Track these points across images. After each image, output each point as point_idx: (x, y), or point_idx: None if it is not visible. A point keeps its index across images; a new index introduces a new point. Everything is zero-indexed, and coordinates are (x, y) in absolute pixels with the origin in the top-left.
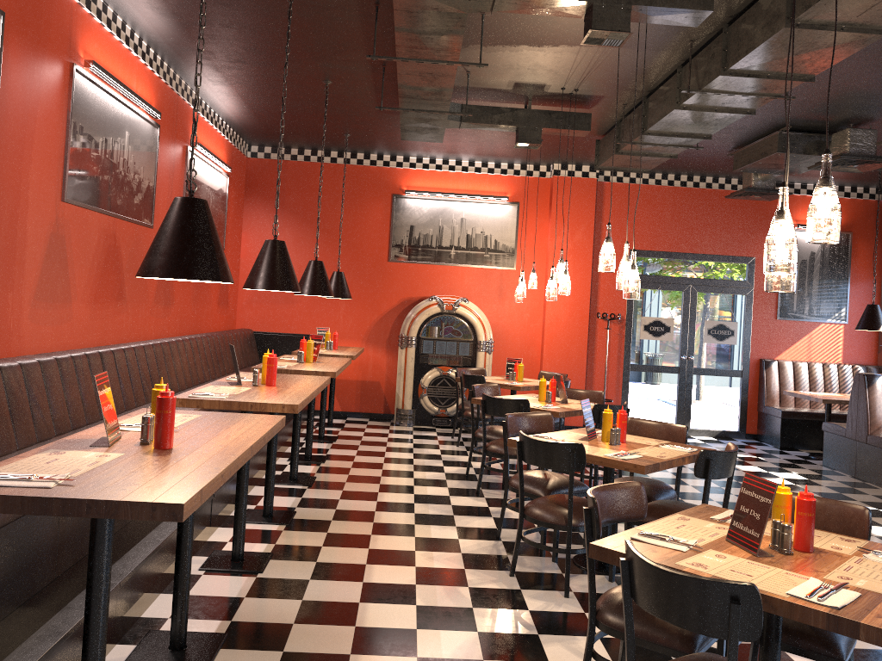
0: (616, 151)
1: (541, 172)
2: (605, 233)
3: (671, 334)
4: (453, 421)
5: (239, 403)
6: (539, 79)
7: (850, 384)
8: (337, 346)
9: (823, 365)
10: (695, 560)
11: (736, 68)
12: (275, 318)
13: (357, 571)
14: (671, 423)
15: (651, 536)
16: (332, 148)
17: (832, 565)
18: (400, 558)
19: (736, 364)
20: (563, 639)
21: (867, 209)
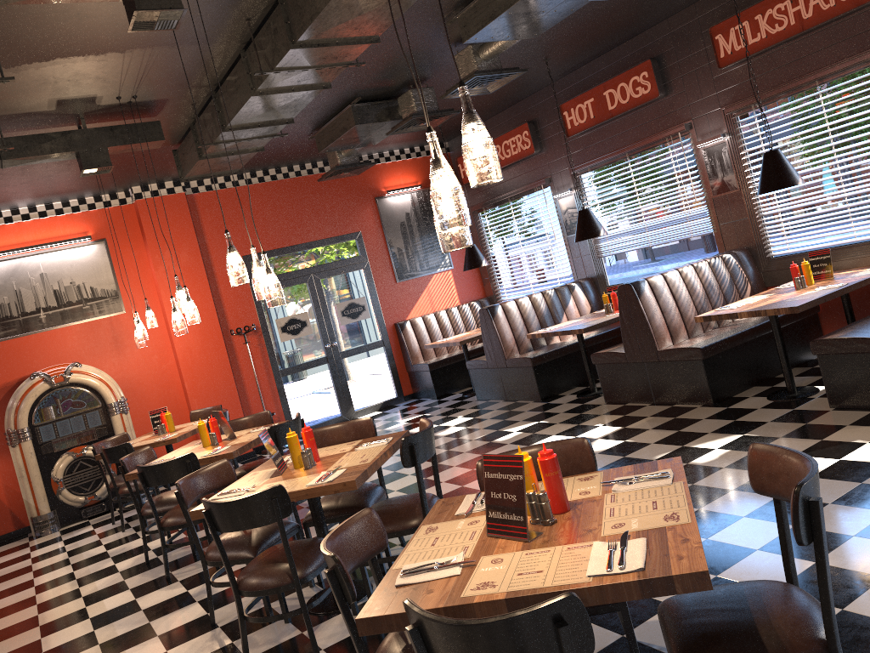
0: (200, 157)
1: (120, 200)
2: (211, 247)
3: (309, 327)
4: (108, 503)
5: None
6: (87, 91)
7: (472, 320)
8: None
9: (447, 311)
10: (478, 581)
11: (304, 39)
12: None
13: None
14: (336, 412)
15: (416, 572)
16: None
17: (597, 516)
18: None
19: (375, 336)
20: None
21: None
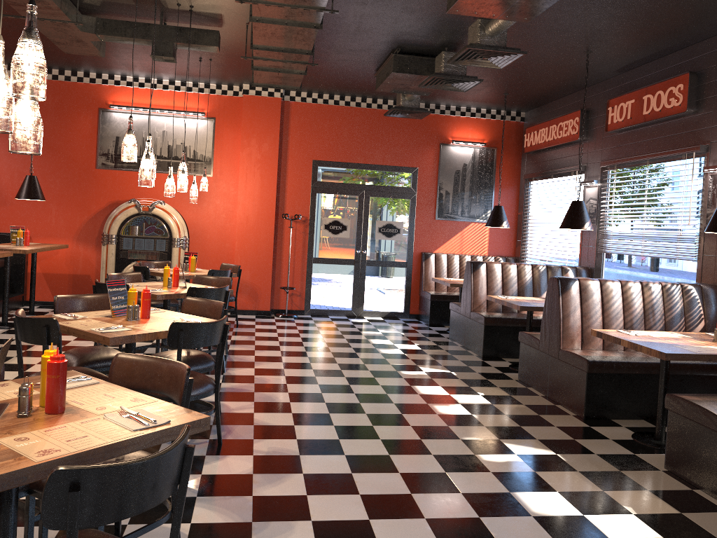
0: (252, 67)
1: (234, 92)
2: (291, 146)
3: (348, 232)
4: None
5: None
6: None
7: None
8: (28, 242)
9: (472, 257)
10: None
11: None
12: None
13: None
14: (348, 306)
15: None
16: None
17: (45, 426)
18: None
19: (402, 257)
20: None
21: (509, 129)
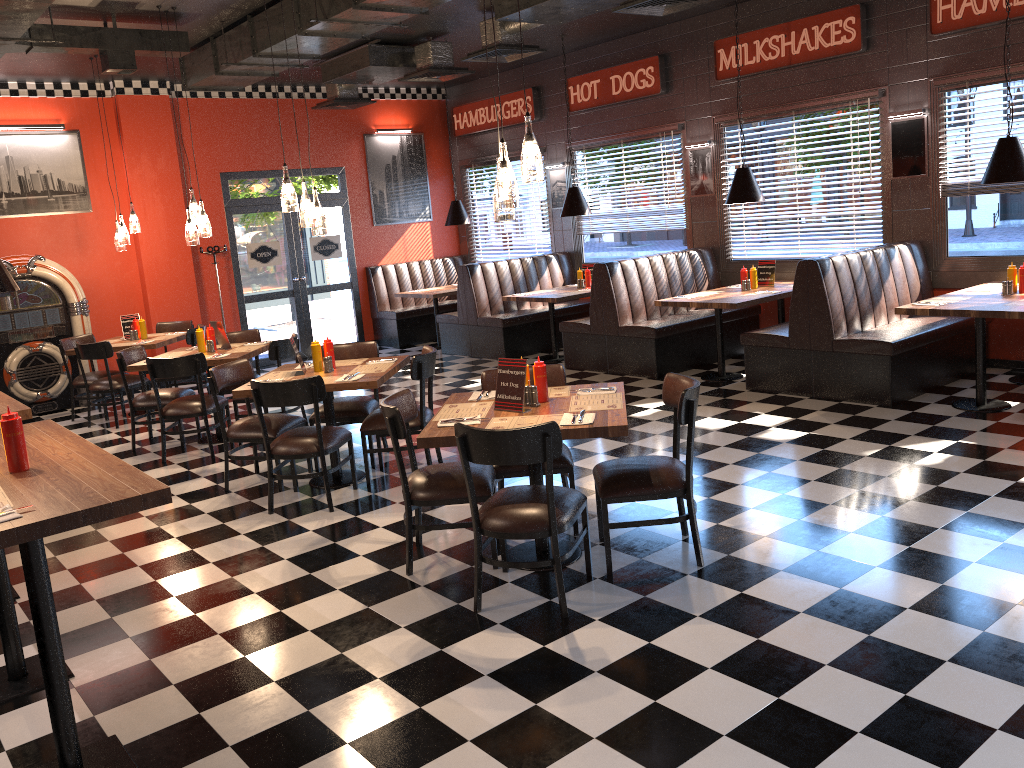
0: (216, 72)
1: (99, 91)
2: (189, 158)
3: (279, 257)
4: (59, 403)
5: None
6: None
7: (444, 276)
8: None
9: (420, 263)
10: (492, 426)
11: (367, 3)
12: None
13: (123, 561)
14: None
15: (451, 421)
16: None
17: (566, 404)
18: (151, 537)
19: (345, 277)
20: (357, 538)
21: (433, 109)
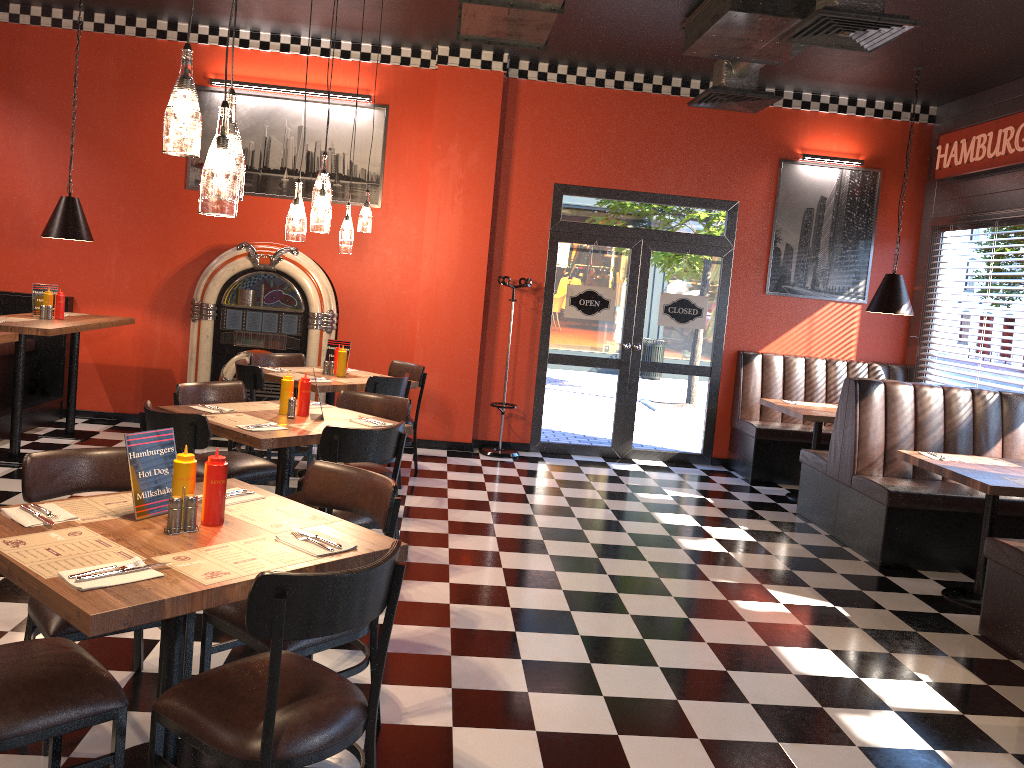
0: None
1: (423, 60)
2: (517, 158)
3: (610, 311)
4: None
5: None
6: None
7: None
8: (62, 314)
9: (828, 362)
10: None
11: None
12: (9, 271)
13: None
14: (605, 440)
15: None
16: (90, 6)
17: None
18: None
19: (703, 358)
20: None
21: (907, 136)
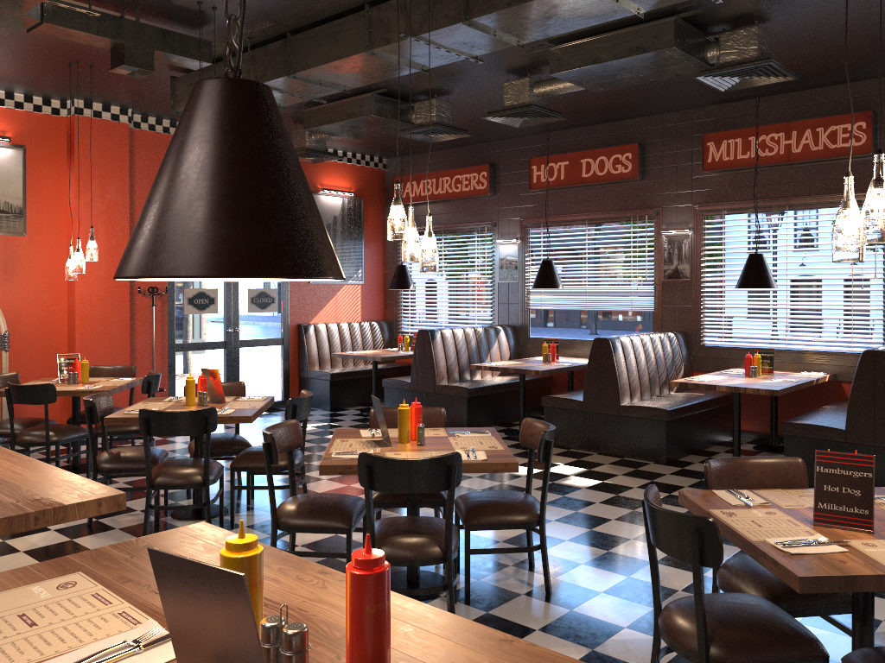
0: None
1: (54, 108)
2: (138, 191)
3: (216, 306)
4: None
5: (9, 520)
6: None
7: (371, 340)
8: None
9: (349, 324)
10: (881, 557)
11: (480, 19)
12: None
13: None
14: None
15: (798, 545)
16: None
17: None
18: None
19: (277, 332)
20: None
21: (373, 177)
